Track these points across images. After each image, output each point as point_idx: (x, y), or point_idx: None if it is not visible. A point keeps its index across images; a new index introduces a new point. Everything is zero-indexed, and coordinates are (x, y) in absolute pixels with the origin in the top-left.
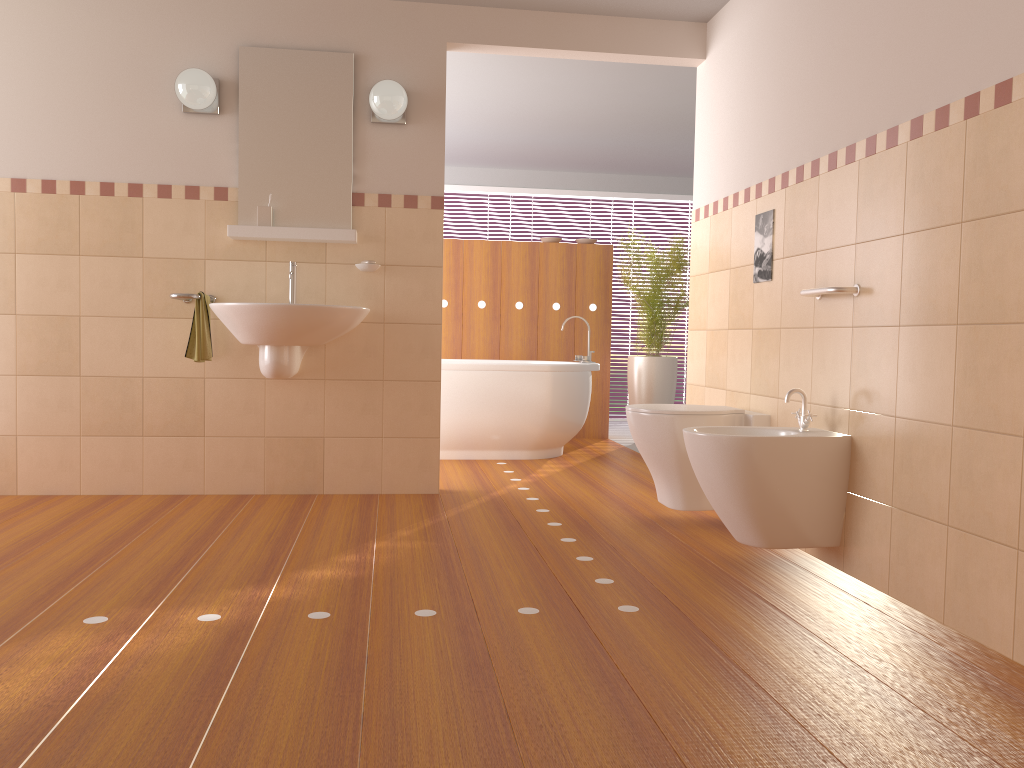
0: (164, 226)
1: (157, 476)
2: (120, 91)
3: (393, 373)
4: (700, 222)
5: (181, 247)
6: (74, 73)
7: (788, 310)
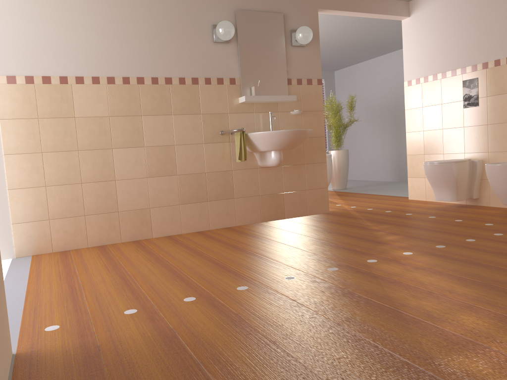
0: (209, 98)
1: (215, 220)
2: (184, 32)
3: (308, 160)
4: (412, 86)
5: (217, 108)
6: (162, 23)
7: (493, 117)
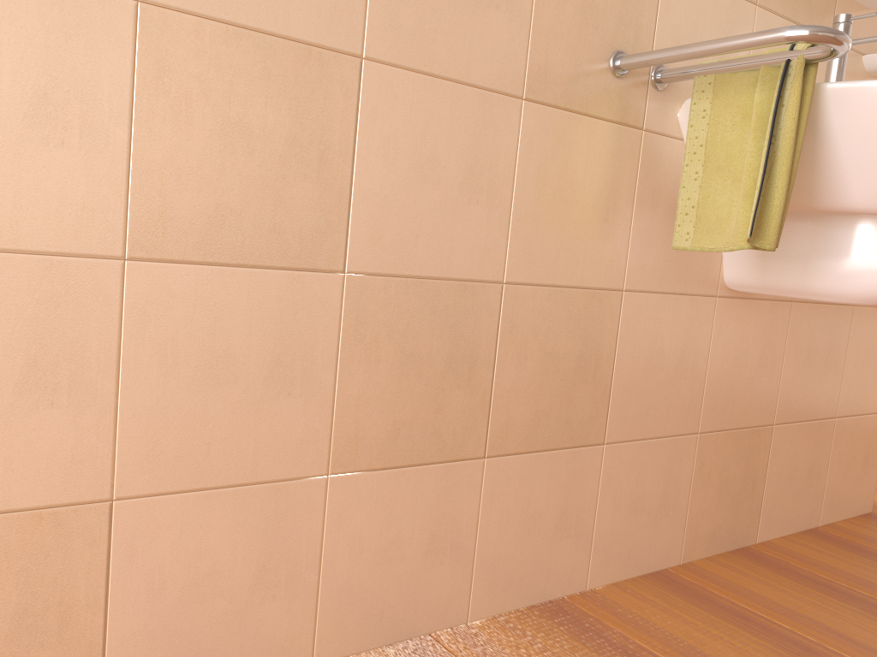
0: None
1: (501, 565)
2: None
3: None
4: None
5: None
6: None
7: None
